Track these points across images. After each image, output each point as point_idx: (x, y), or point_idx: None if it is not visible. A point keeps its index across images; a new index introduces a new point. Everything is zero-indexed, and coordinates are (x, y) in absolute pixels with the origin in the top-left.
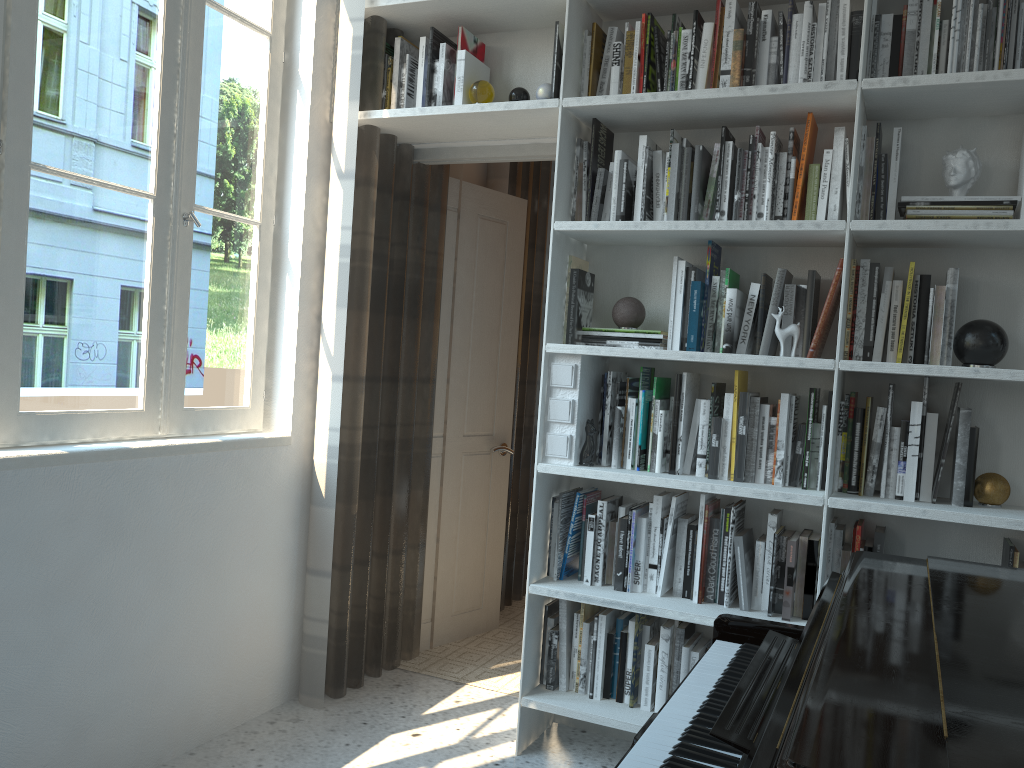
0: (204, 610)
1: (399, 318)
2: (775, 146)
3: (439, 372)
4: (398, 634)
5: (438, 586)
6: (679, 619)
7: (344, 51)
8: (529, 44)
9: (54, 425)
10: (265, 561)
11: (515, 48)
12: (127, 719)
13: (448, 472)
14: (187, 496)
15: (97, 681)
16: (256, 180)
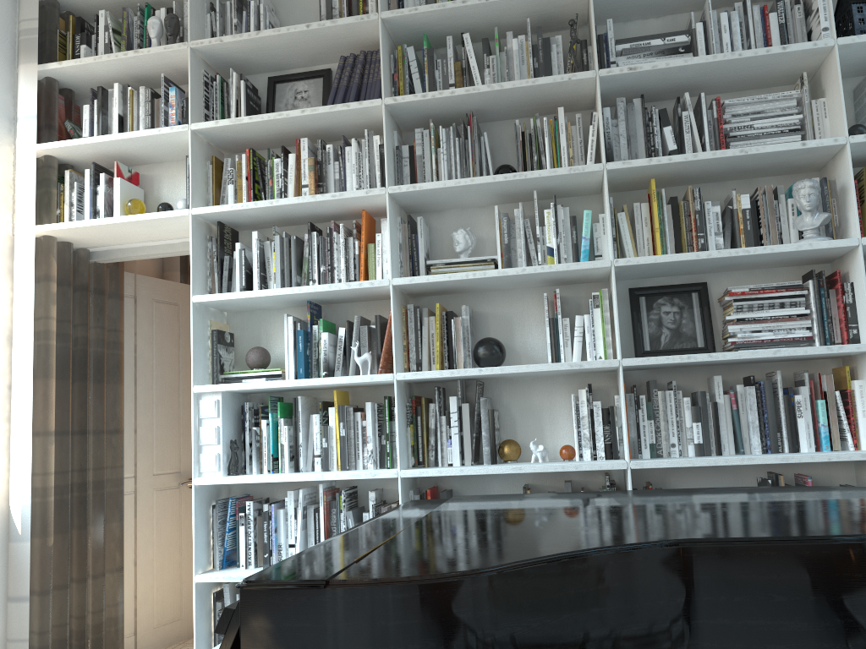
0: None
1: (84, 383)
2: (344, 233)
3: (127, 424)
4: (101, 647)
5: (139, 603)
6: None
7: (21, 181)
8: (172, 171)
9: None
10: None
11: (162, 175)
12: None
13: (141, 506)
14: None
15: None
16: None
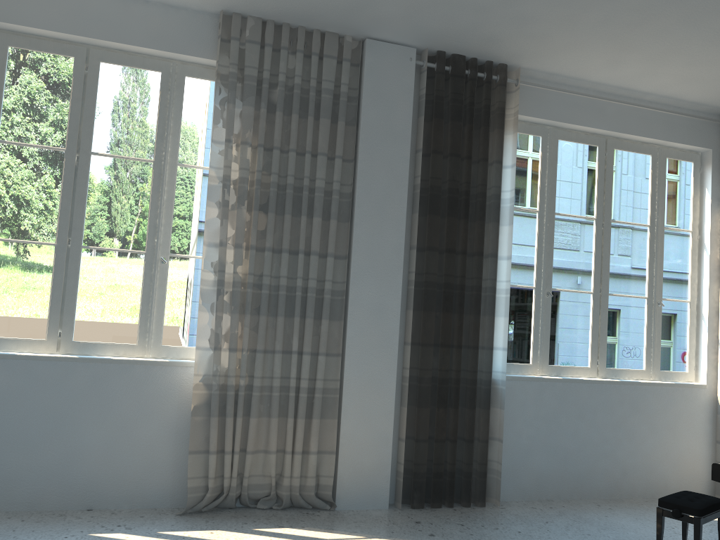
0: (669, 445)
1: None
2: None
3: None
4: None
5: None
6: None
7: None
8: None
9: (615, 372)
10: (695, 433)
11: None
12: (640, 475)
13: None
14: (661, 401)
15: (630, 458)
16: (687, 285)
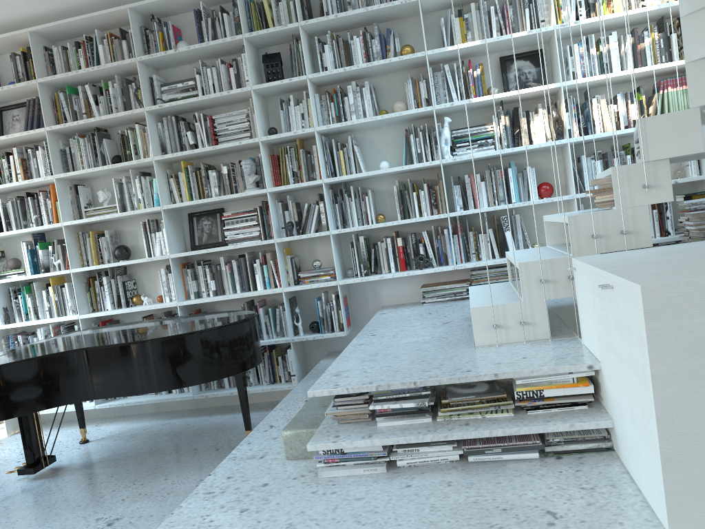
0: None
1: None
2: (43, 197)
3: None
4: None
5: None
6: None
7: None
8: None
9: None
10: None
11: None
12: None
13: None
14: None
15: None
16: None
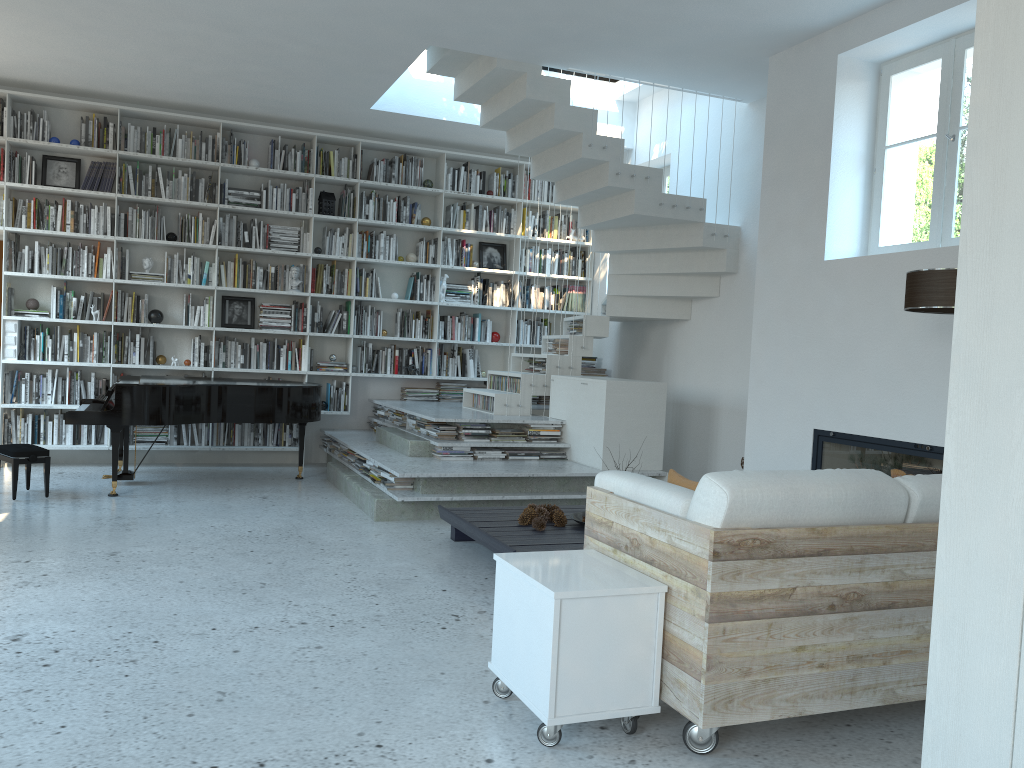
0: None
1: None
2: (87, 250)
3: None
4: None
5: None
6: (63, 408)
7: None
8: None
9: None
10: None
11: None
12: None
13: None
14: None
15: None
16: None
